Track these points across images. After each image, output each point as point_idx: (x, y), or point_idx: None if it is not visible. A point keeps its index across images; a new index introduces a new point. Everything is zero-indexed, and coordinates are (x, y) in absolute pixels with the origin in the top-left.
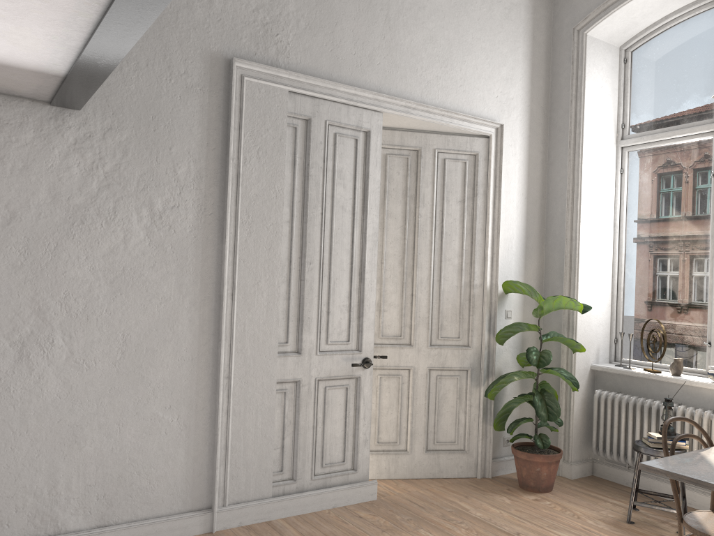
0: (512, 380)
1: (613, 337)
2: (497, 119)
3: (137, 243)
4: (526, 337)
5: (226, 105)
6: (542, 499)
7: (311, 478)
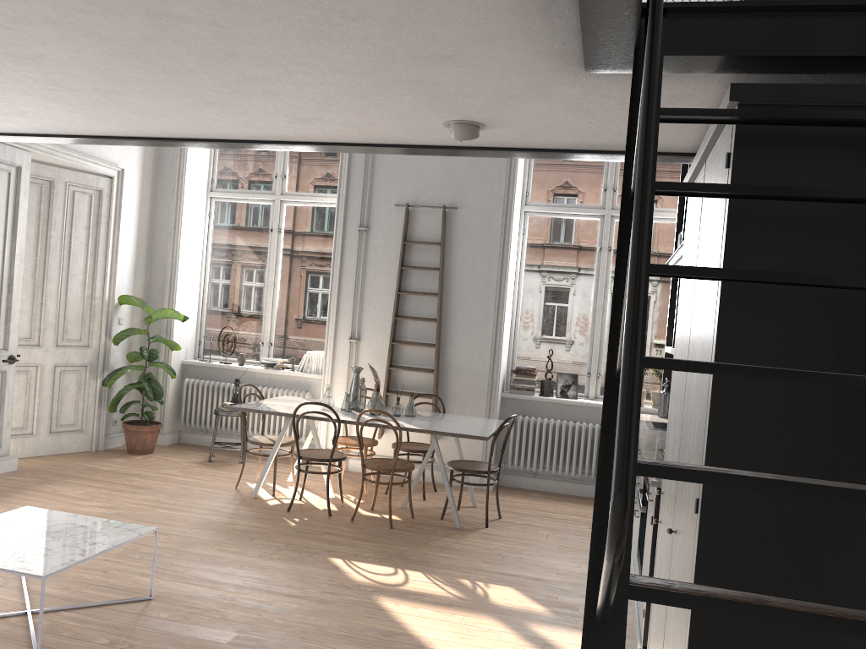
0: (126, 372)
1: (198, 340)
2: (119, 164)
3: None
4: (133, 339)
5: None
6: (148, 457)
7: None
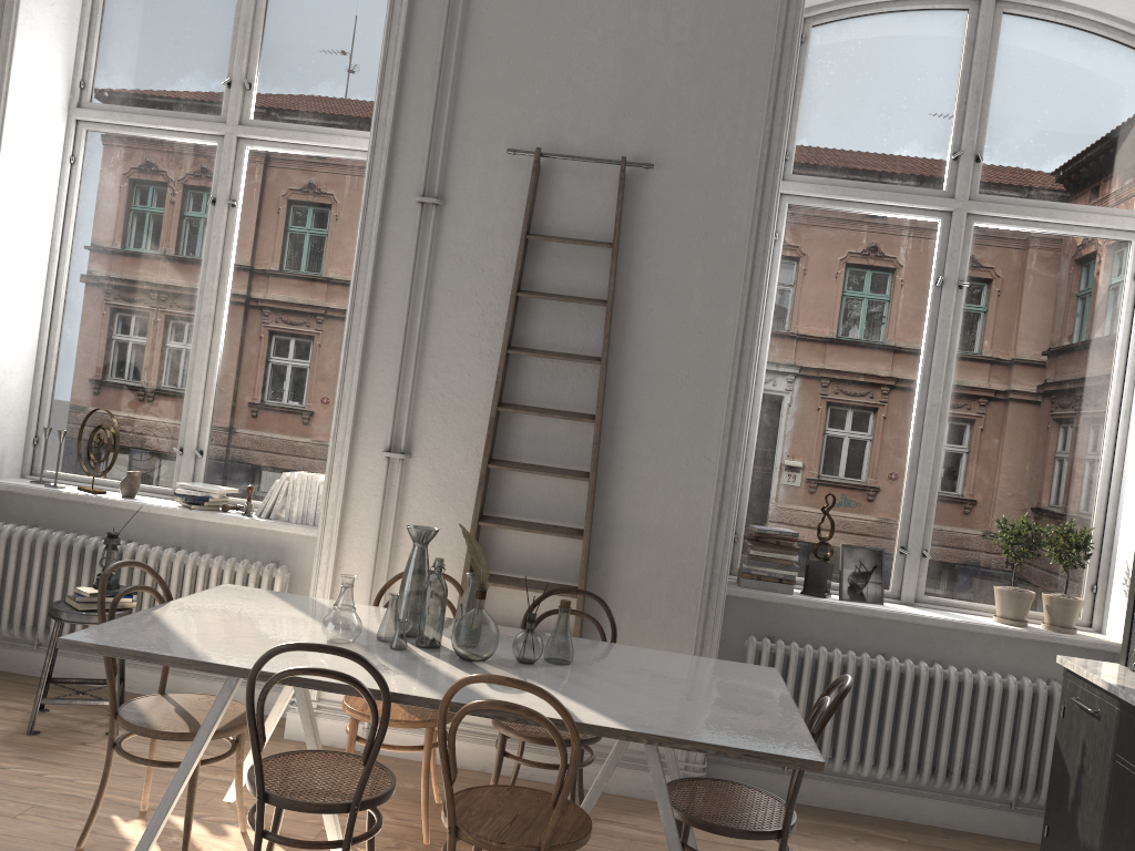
0: None
1: (33, 435)
2: None
3: None
4: None
5: None
6: None
7: None
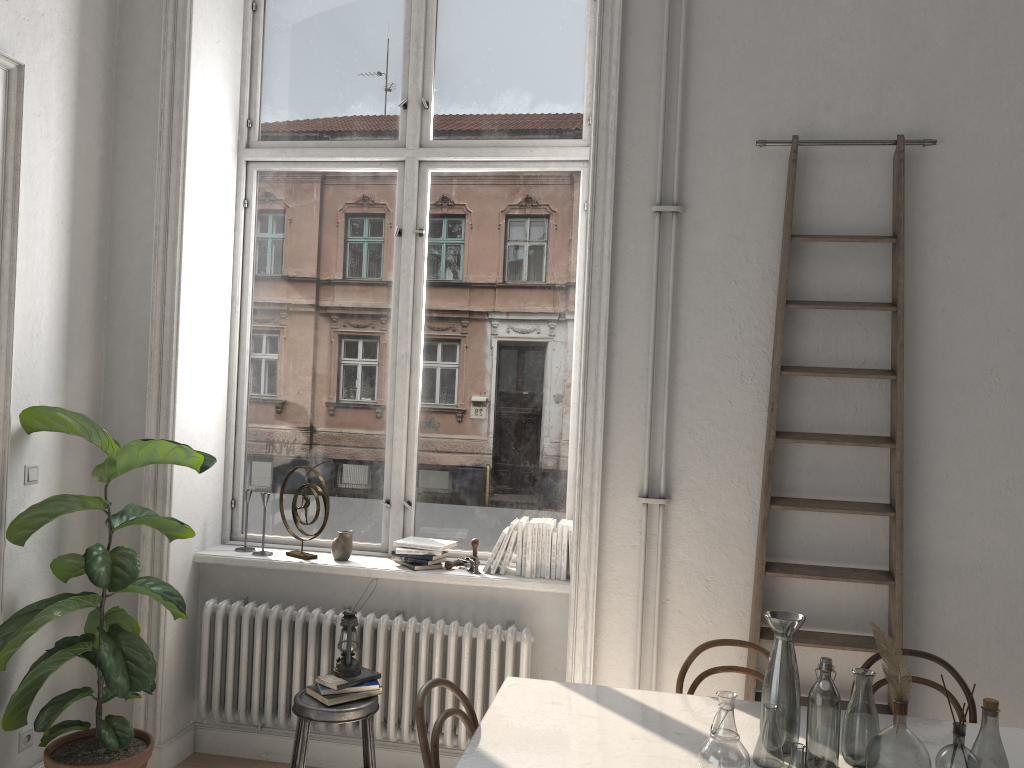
0: (48, 618)
1: (230, 498)
2: (9, 51)
3: None
4: (69, 516)
5: None
6: None
7: None
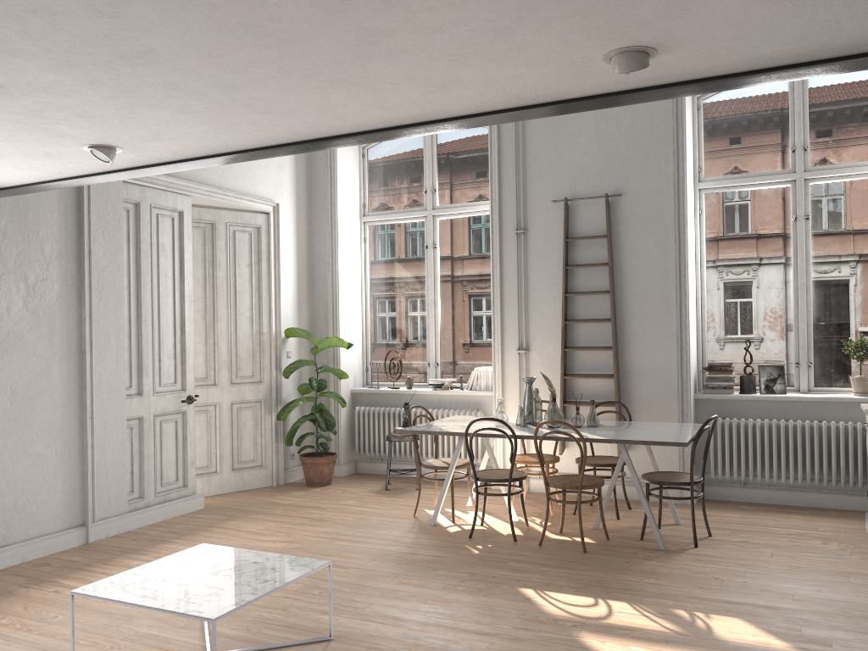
0: (298, 404)
1: (365, 367)
2: (274, 199)
3: (17, 311)
4: (302, 372)
5: (77, 194)
6: (326, 489)
7: (155, 495)
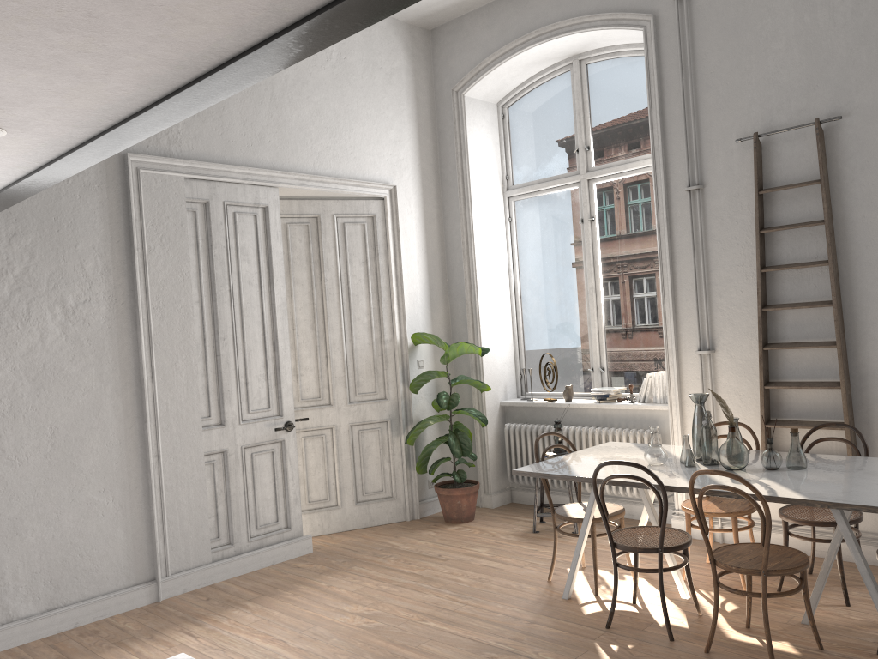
0: (428, 424)
1: (518, 373)
2: (390, 181)
3: (54, 340)
4: (440, 383)
5: (125, 198)
6: (464, 527)
7: (248, 540)
